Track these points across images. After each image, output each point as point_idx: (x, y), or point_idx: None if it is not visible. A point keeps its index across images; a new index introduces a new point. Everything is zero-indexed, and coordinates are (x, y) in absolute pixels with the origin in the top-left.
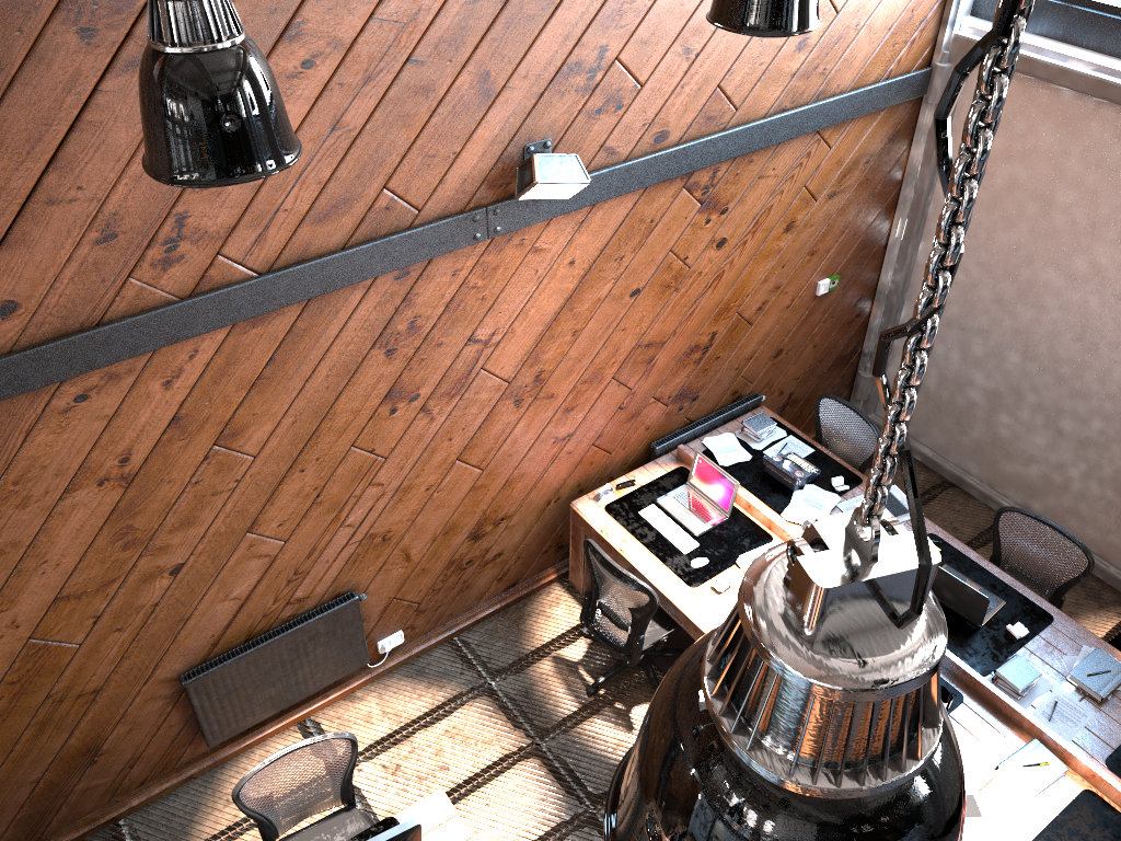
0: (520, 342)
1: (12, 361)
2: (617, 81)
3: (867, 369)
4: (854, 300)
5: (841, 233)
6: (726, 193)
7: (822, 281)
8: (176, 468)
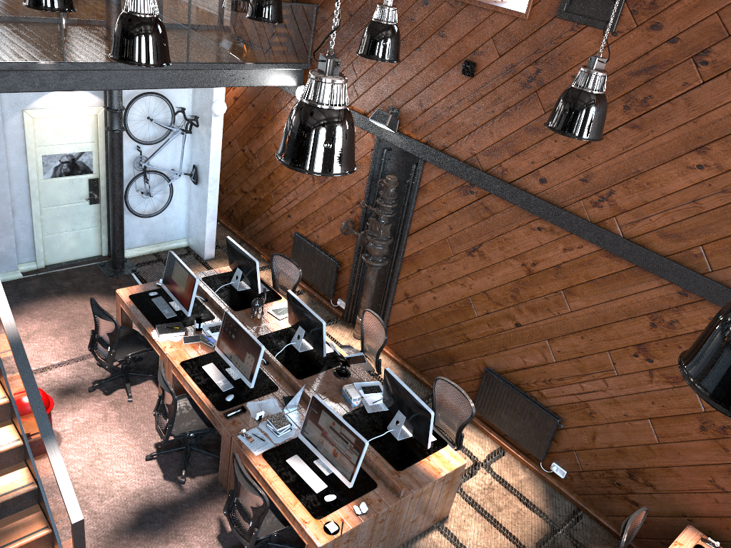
0: None
1: (530, 196)
2: None
3: None
4: None
5: None
6: None
7: None
8: (545, 285)
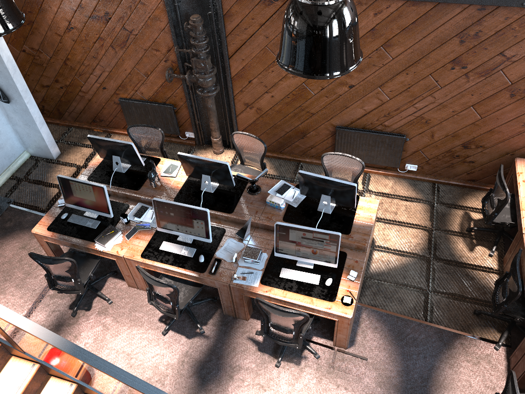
0: None
1: None
2: None
3: None
4: None
5: None
6: None
7: None
8: (365, 48)
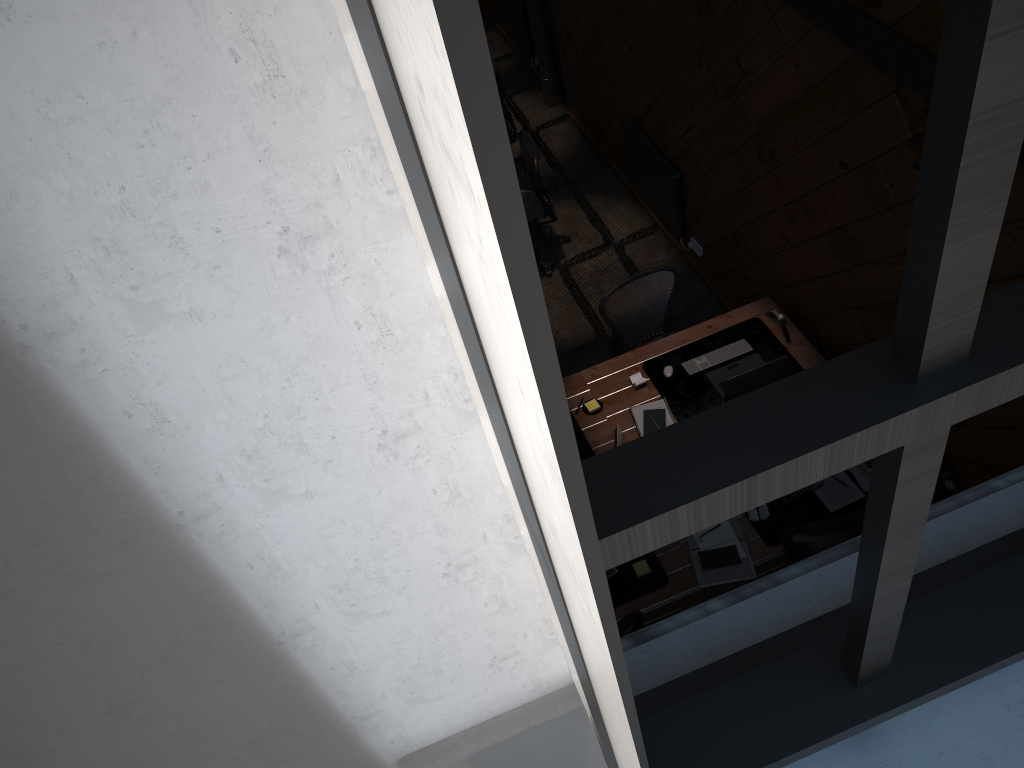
0: (762, 101)
1: None
2: None
3: None
4: None
5: None
6: None
7: None
8: None
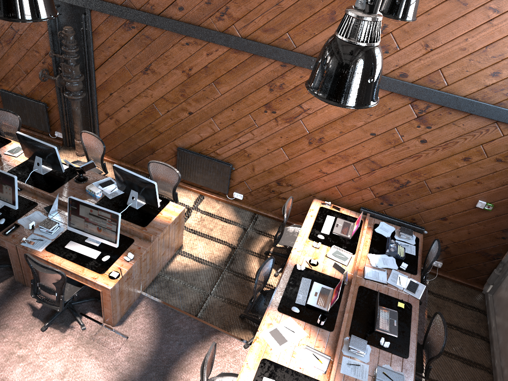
0: (318, 120)
1: (175, 22)
2: (388, 41)
3: (498, 270)
4: (502, 227)
5: (501, 184)
6: (432, 119)
7: (481, 201)
8: (201, 82)
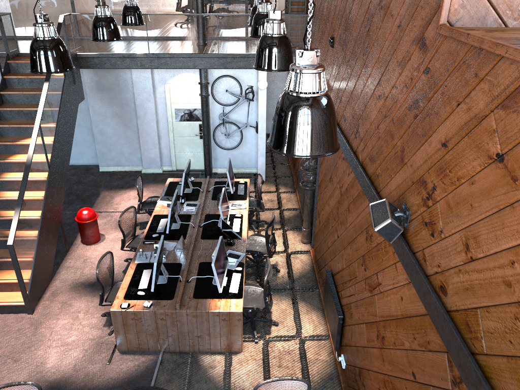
0: (383, 306)
1: (339, 133)
2: (435, 216)
3: None
4: None
5: None
6: None
7: None
8: (343, 203)
